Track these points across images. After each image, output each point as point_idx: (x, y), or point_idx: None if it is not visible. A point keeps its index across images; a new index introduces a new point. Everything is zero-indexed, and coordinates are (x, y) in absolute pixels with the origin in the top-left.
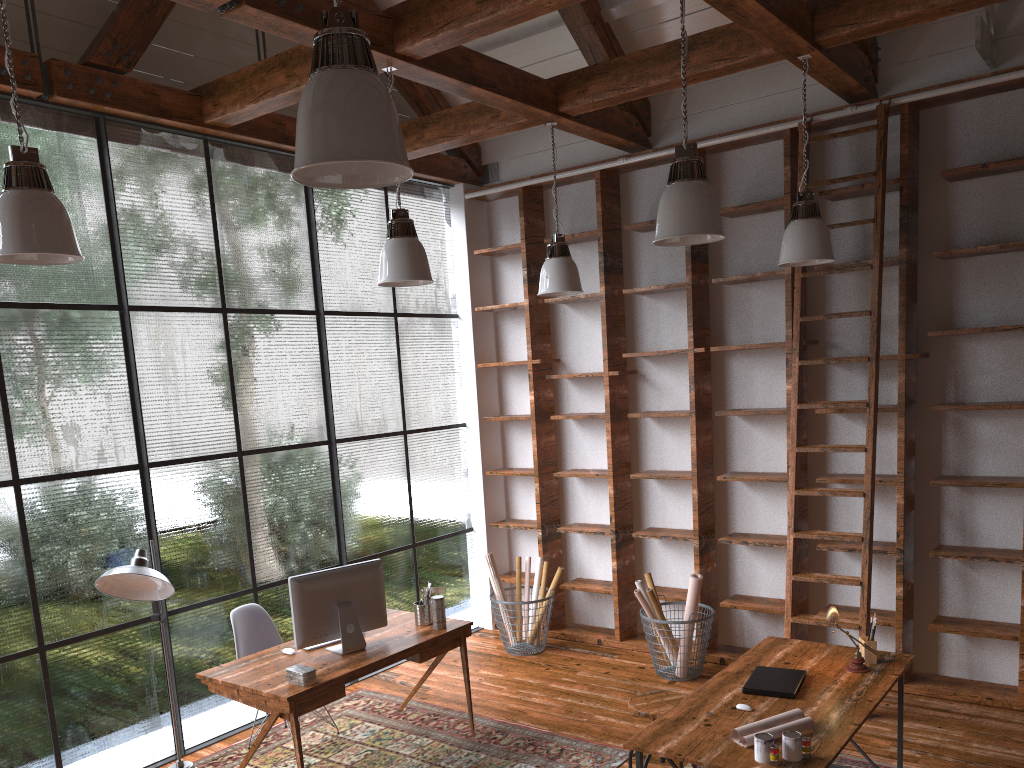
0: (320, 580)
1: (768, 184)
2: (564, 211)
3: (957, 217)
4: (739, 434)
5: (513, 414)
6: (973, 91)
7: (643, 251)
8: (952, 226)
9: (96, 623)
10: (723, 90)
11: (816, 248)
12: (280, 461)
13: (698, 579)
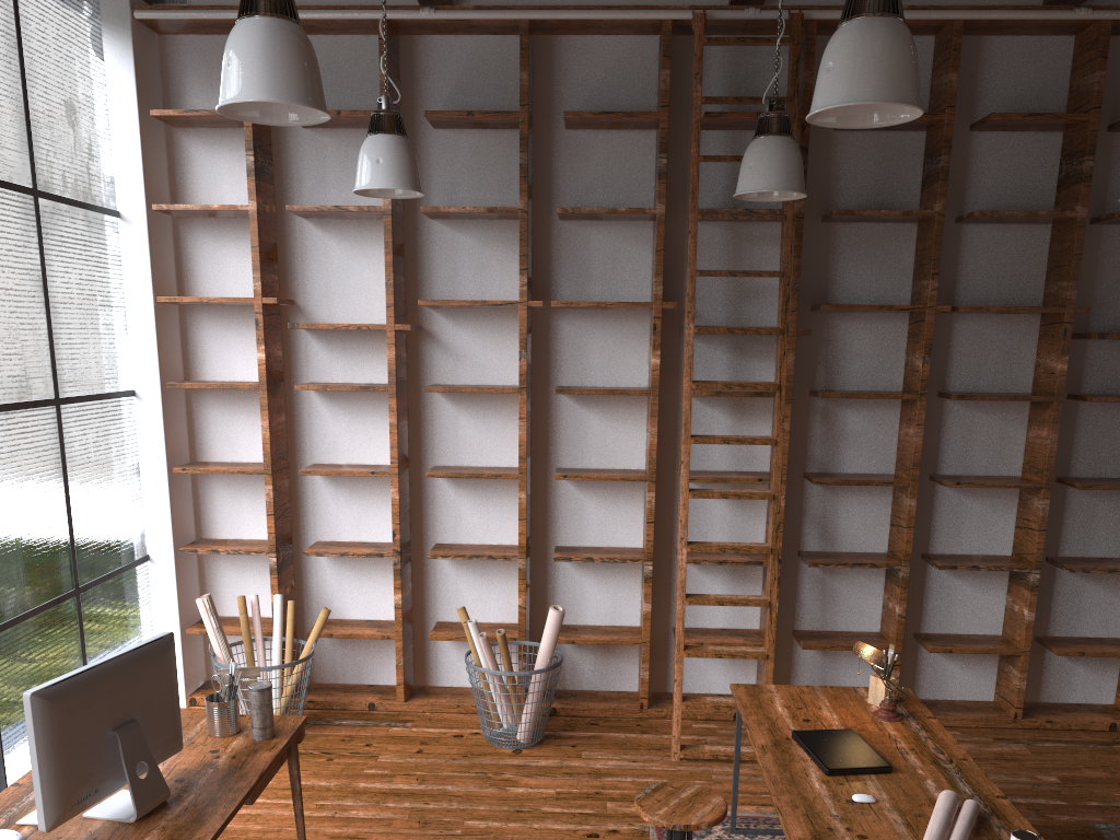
0: (85, 688)
1: (618, 92)
2: None
3: (839, 174)
4: (567, 419)
5: (209, 380)
6: None
7: (435, 156)
8: (833, 183)
9: None
10: None
11: (797, 177)
12: None
13: (563, 612)
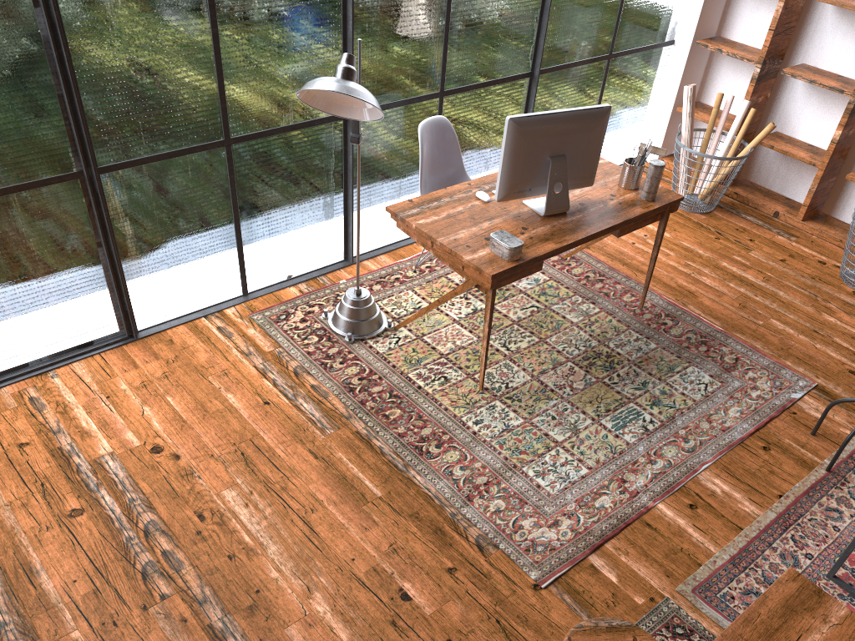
0: (540, 126)
1: None
2: None
3: None
4: None
5: None
6: None
7: None
8: None
9: (281, 118)
10: None
11: None
12: None
13: None
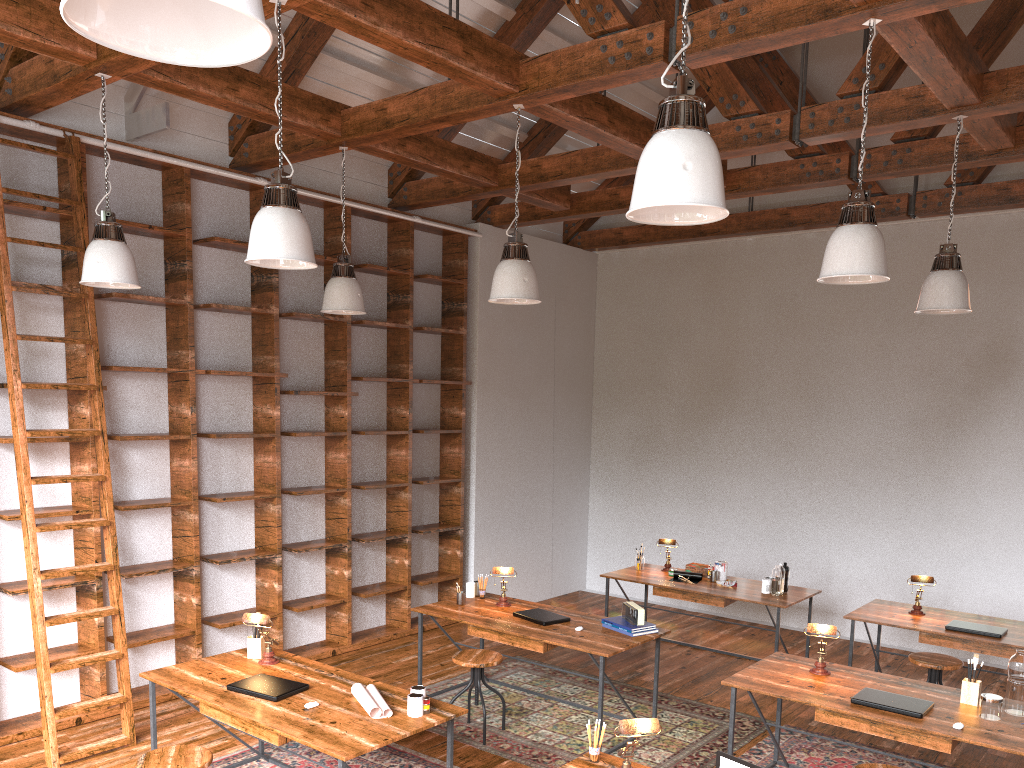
0: None
1: None
2: None
3: None
4: None
5: None
6: (128, 156)
7: None
8: None
9: None
10: None
11: (136, 274)
12: None
13: None
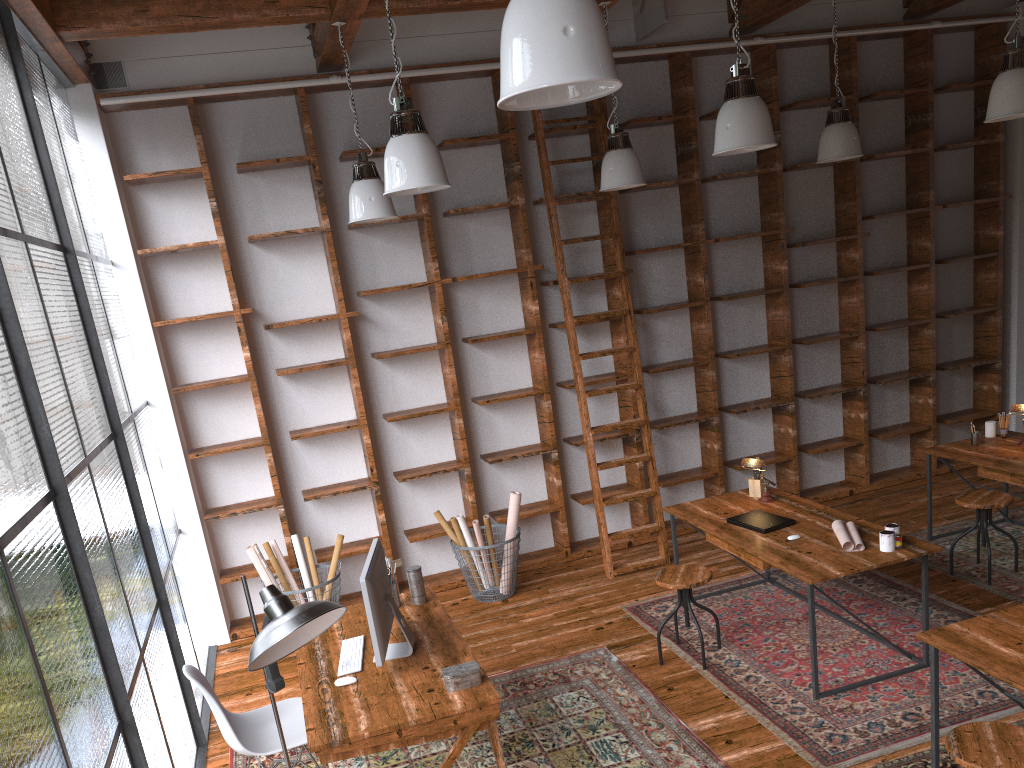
0: (375, 574)
1: (469, 120)
2: (232, 132)
3: None
4: (473, 361)
5: (193, 382)
6: (637, 57)
7: (344, 182)
8: None
9: (98, 760)
10: (415, 20)
11: (641, 174)
12: (102, 467)
13: (521, 494)
